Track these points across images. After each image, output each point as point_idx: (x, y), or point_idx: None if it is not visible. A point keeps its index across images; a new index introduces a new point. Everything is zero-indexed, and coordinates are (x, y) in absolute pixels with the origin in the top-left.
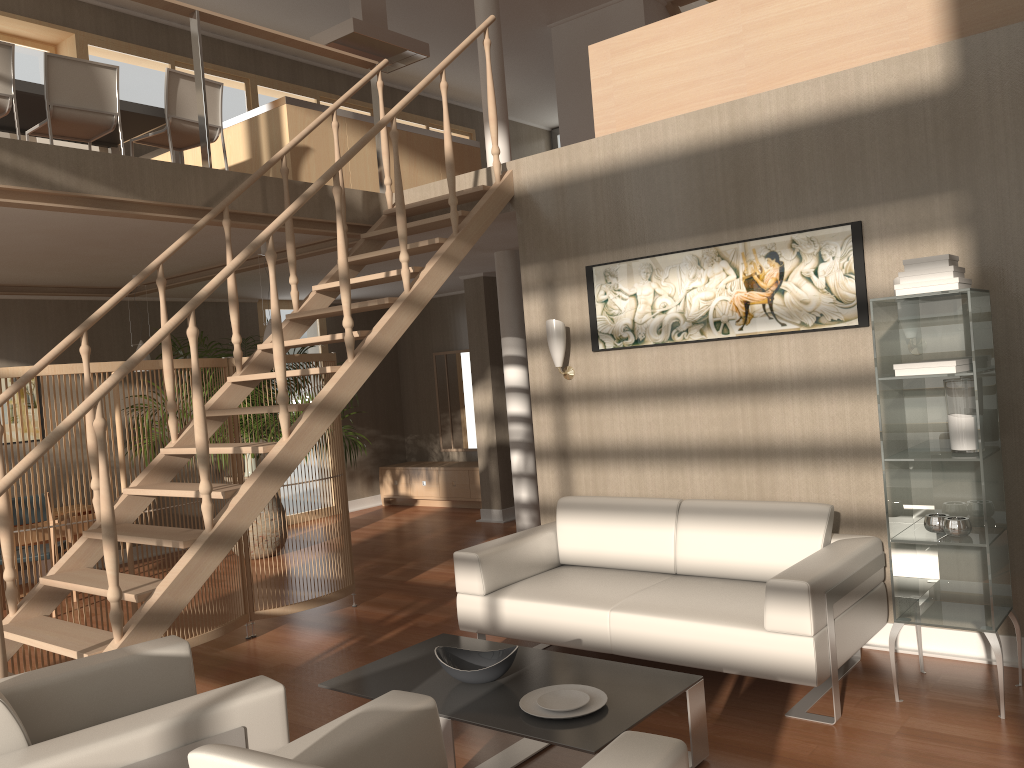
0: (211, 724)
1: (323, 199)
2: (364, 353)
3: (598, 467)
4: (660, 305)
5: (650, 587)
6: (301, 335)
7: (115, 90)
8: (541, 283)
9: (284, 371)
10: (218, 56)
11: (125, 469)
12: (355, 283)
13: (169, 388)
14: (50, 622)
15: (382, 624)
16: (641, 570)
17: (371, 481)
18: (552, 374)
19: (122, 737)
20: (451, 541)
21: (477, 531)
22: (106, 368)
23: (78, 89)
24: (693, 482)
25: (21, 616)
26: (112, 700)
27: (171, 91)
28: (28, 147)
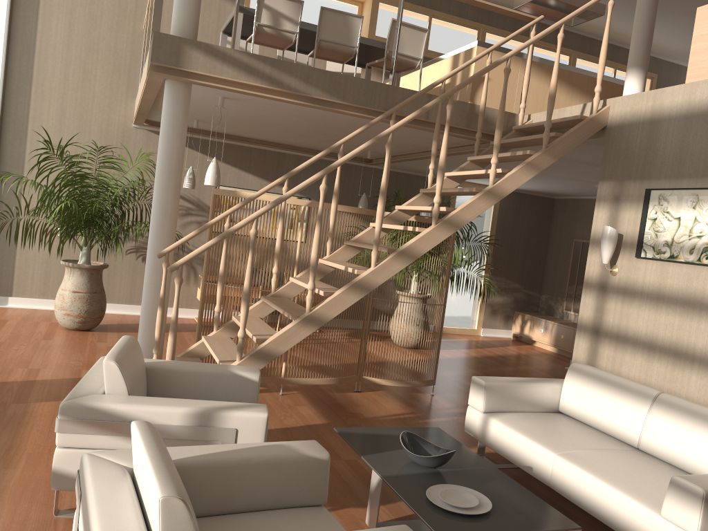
0: (217, 420)
1: (470, 114)
2: (444, 223)
3: (619, 349)
4: (697, 230)
5: (604, 450)
6: (428, 204)
7: (358, 31)
8: (610, 196)
9: (380, 224)
10: (463, 12)
11: (297, 266)
12: (468, 175)
13: (331, 222)
14: (228, 341)
15: (437, 411)
16: (613, 436)
17: (507, 319)
18: (602, 268)
19: (165, 408)
20: (534, 375)
21: (559, 374)
22: (299, 203)
23: (336, 30)
24: (689, 382)
25: (218, 334)
26: (208, 391)
27: (392, 33)
28: (280, 63)
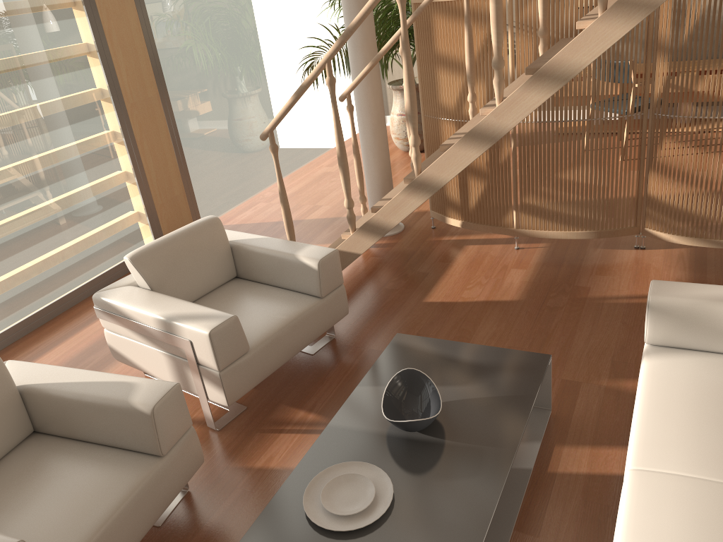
0: (176, 329)
1: None
2: (617, 6)
3: None
4: None
5: None
6: None
7: None
8: None
9: (496, 34)
10: None
11: None
12: None
13: (539, 14)
14: None
15: None
16: None
17: None
18: None
19: (144, 310)
20: None
21: None
22: None
23: None
24: None
25: None
26: (278, 275)
27: None
28: None
